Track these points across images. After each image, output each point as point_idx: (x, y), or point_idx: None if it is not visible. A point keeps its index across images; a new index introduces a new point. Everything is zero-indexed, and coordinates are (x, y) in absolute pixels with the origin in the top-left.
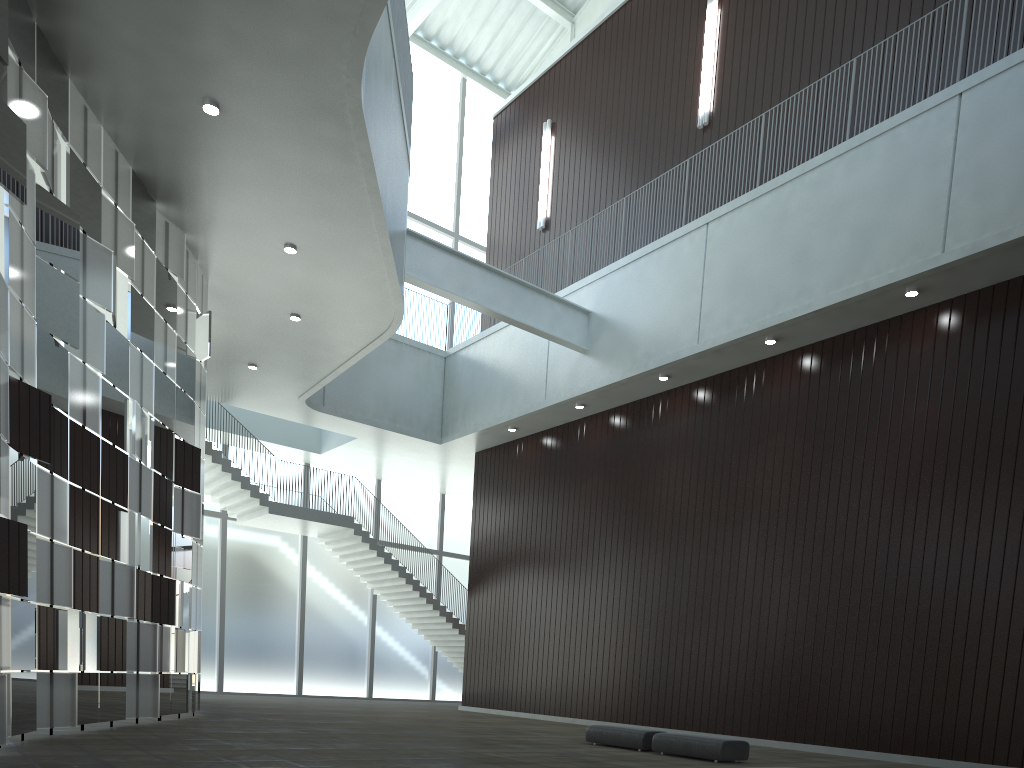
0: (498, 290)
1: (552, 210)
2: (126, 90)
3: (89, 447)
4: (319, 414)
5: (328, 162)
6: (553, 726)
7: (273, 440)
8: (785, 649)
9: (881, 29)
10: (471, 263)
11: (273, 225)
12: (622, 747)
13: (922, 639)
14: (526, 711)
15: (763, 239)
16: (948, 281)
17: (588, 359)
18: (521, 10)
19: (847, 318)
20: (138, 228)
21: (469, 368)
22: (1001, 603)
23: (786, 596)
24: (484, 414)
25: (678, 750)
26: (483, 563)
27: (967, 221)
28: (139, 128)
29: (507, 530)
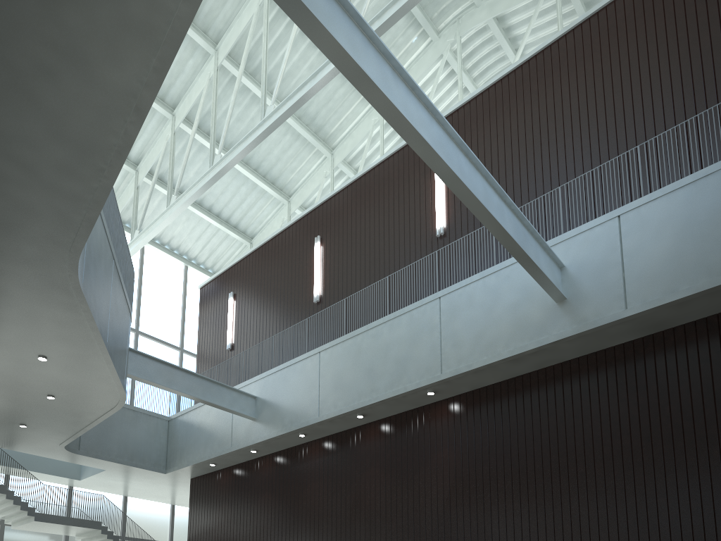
0: (194, 383)
1: (235, 339)
2: None
3: None
4: (76, 455)
5: (62, 313)
6: None
7: (44, 471)
8: None
9: (402, 263)
10: (175, 368)
11: (29, 344)
12: None
13: None
14: None
15: (350, 362)
16: (448, 387)
17: (256, 423)
18: (220, 234)
19: (400, 405)
20: None
21: (184, 427)
22: None
23: None
24: (193, 455)
25: None
26: None
27: (451, 358)
28: None
29: (212, 528)
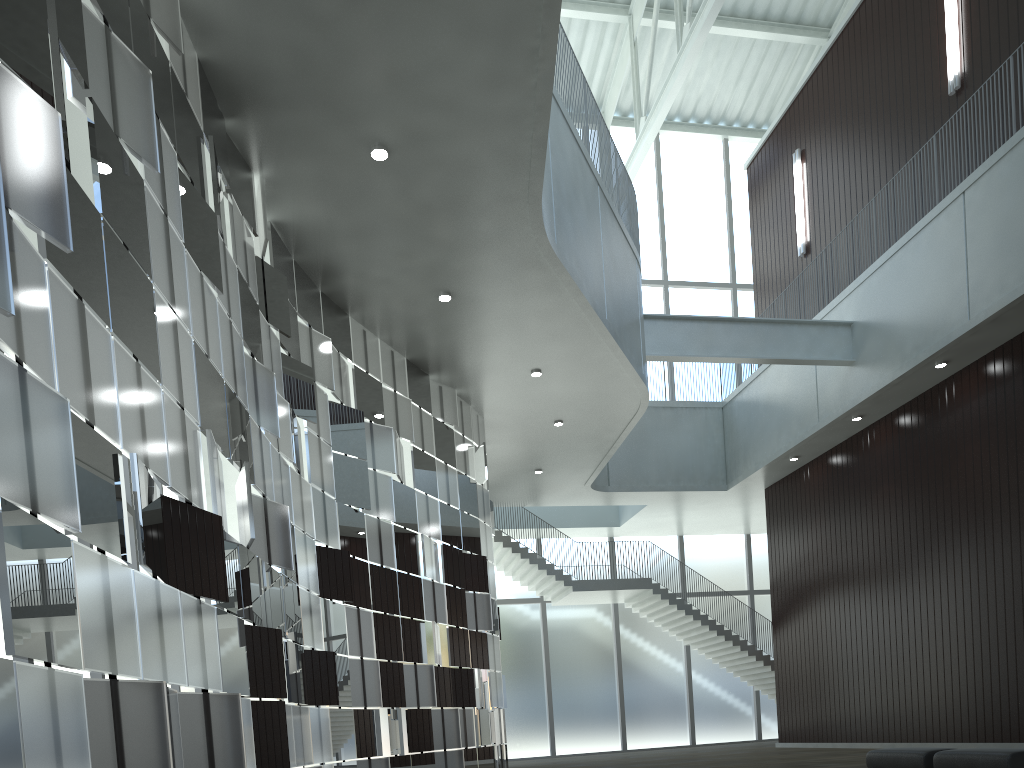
0: (745, 336)
1: (811, 233)
2: (386, 308)
3: (387, 580)
4: (606, 494)
5: (542, 299)
6: (860, 754)
7: (576, 525)
8: None
9: None
10: (713, 321)
11: (517, 360)
12: None
13: None
14: (842, 741)
15: None
16: None
17: (856, 370)
18: (772, 52)
19: None
20: (415, 400)
21: (744, 411)
22: None
23: None
24: (763, 451)
25: (961, 767)
26: (783, 596)
27: None
28: (402, 329)
29: (803, 558)
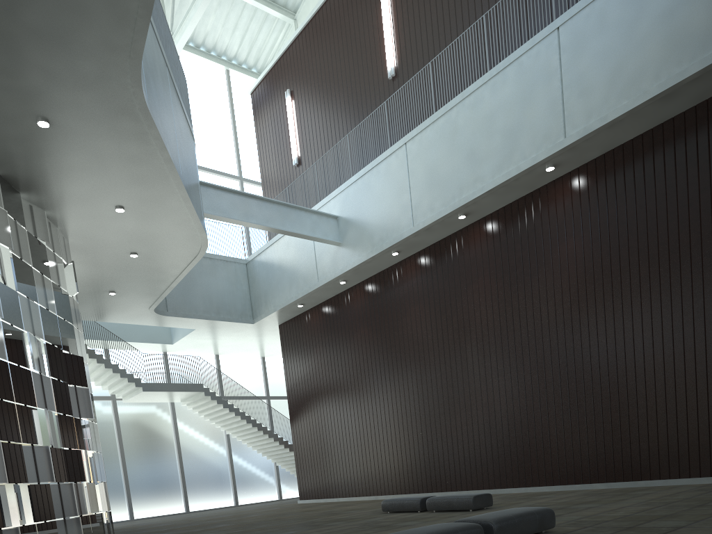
0: (271, 212)
1: (301, 151)
2: None
3: (1, 370)
4: (165, 317)
5: (132, 146)
6: (362, 504)
7: (138, 340)
8: (509, 424)
9: None
10: (249, 197)
11: (104, 195)
12: (407, 511)
13: (599, 402)
14: (343, 496)
15: (444, 148)
16: (573, 156)
17: (342, 249)
18: (258, 17)
19: (510, 192)
20: (10, 213)
21: (263, 268)
22: (647, 369)
23: (503, 388)
24: (279, 298)
25: (444, 507)
26: (297, 400)
27: (577, 113)
28: None
29: (309, 375)
